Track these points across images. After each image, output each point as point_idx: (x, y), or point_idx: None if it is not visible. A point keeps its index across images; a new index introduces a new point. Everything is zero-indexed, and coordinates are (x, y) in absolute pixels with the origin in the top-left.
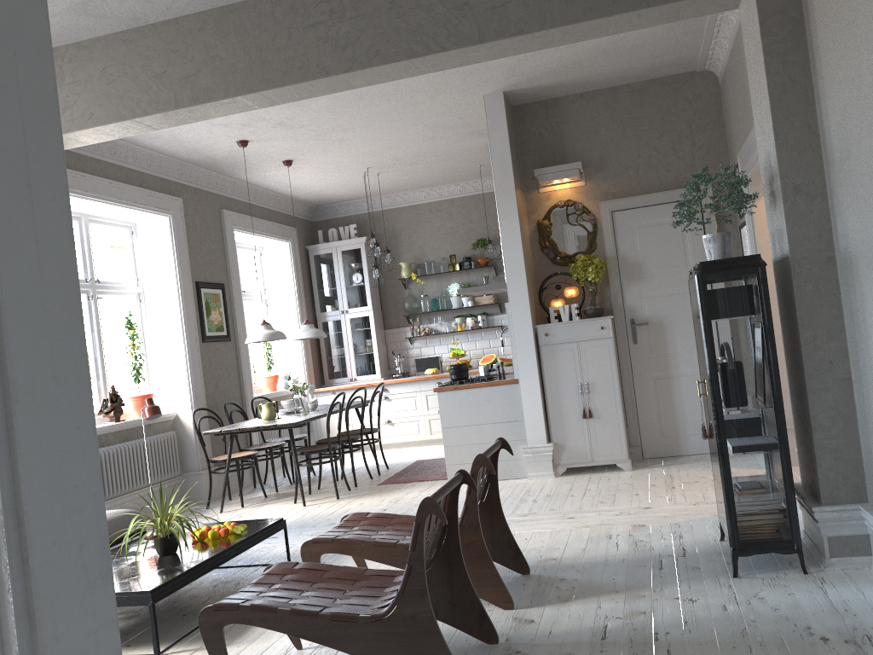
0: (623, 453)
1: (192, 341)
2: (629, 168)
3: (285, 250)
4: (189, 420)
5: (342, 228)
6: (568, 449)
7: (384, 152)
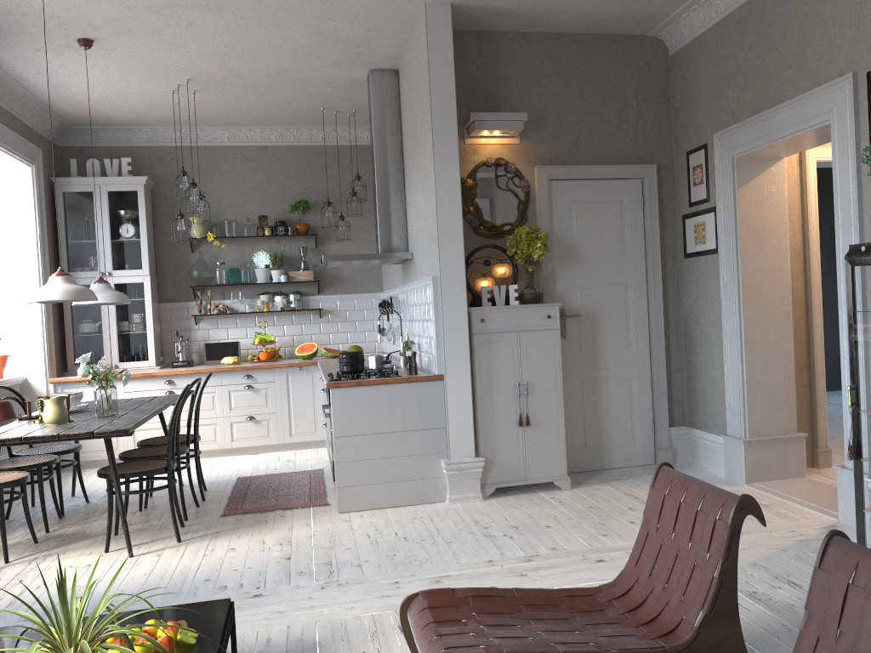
0: (561, 468)
1: None
2: (570, 132)
3: (24, 177)
4: None
5: (109, 161)
6: (498, 464)
7: (230, 59)
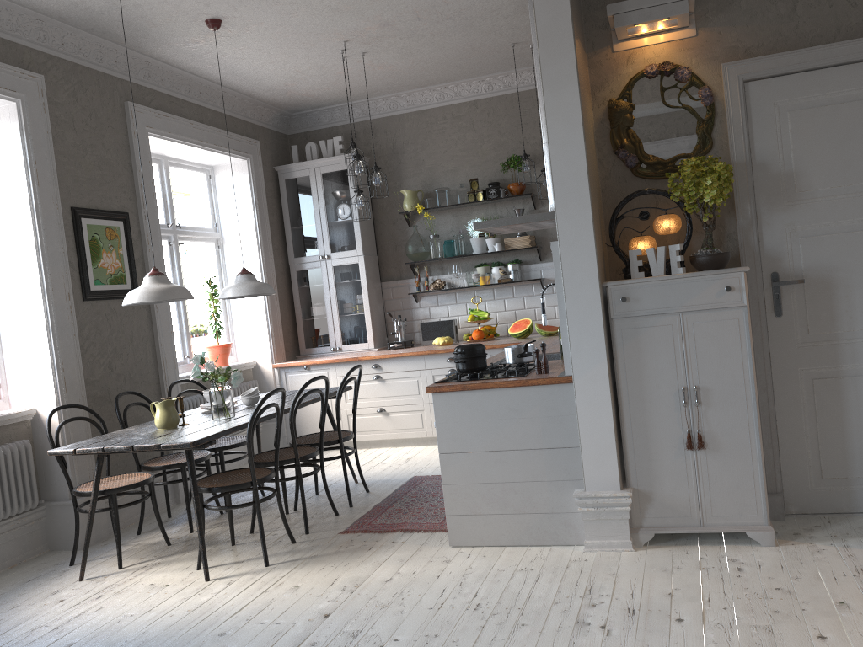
0: (760, 513)
1: (59, 299)
2: (779, 2)
3: (242, 171)
4: (54, 421)
5: (323, 143)
6: (657, 500)
7: (363, 7)
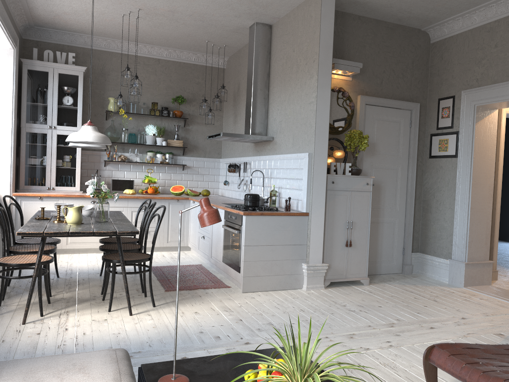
0: (365, 272)
1: None
2: (378, 78)
3: (8, 56)
4: None
5: (59, 53)
6: (332, 268)
7: (177, 1)
